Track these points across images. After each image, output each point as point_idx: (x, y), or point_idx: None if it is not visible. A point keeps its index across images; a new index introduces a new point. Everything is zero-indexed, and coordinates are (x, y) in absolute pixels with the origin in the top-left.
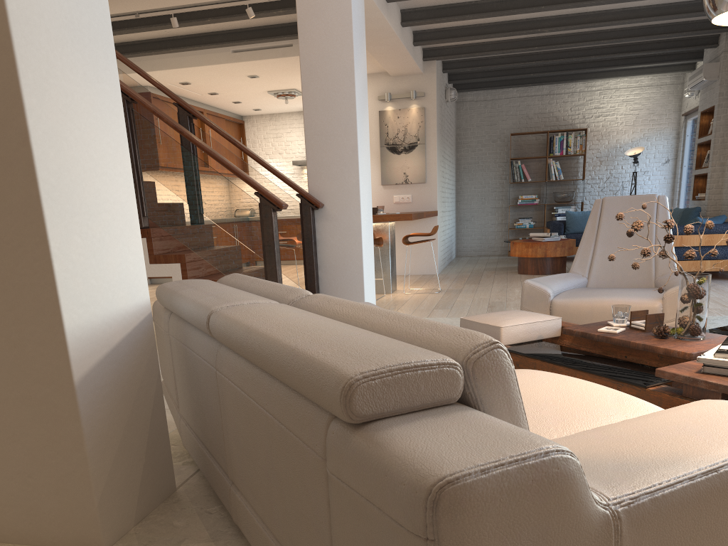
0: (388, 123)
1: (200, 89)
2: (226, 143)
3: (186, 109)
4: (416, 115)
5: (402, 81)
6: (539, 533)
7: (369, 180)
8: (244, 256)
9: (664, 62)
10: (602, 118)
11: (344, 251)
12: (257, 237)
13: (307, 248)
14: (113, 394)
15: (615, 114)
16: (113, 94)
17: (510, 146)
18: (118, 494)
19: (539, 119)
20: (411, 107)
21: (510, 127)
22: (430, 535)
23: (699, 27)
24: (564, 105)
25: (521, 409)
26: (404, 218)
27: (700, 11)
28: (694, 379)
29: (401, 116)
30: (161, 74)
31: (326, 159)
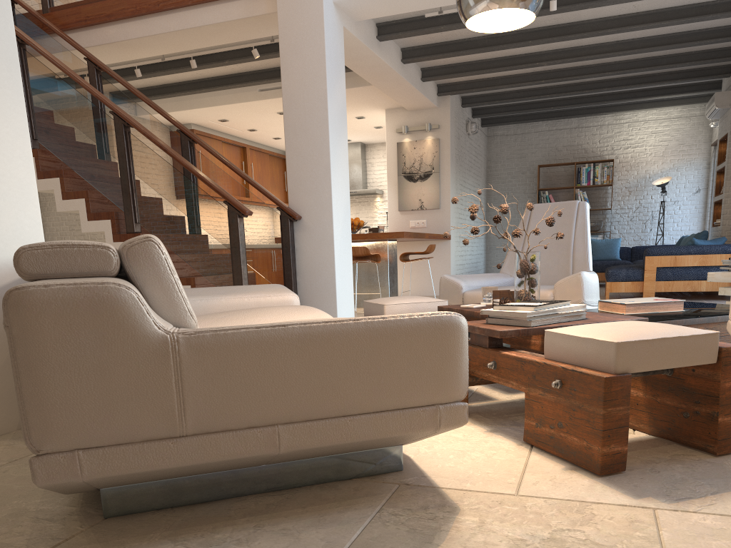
0: (405, 153)
1: (239, 126)
2: (269, 176)
3: (187, 134)
4: (431, 146)
5: (419, 115)
6: (96, 335)
7: (347, 196)
8: (216, 257)
9: (683, 93)
10: (631, 149)
11: (319, 258)
12: (226, 240)
13: (285, 255)
14: (0, 321)
15: (644, 145)
16: (15, 97)
17: (539, 178)
18: (0, 400)
19: (568, 151)
20: (427, 139)
21: (540, 159)
22: (6, 323)
23: (703, 57)
24: (592, 137)
25: (175, 288)
26: (396, 236)
27: (693, 41)
28: (473, 327)
29: (417, 147)
30: (199, 112)
31: (304, 176)
